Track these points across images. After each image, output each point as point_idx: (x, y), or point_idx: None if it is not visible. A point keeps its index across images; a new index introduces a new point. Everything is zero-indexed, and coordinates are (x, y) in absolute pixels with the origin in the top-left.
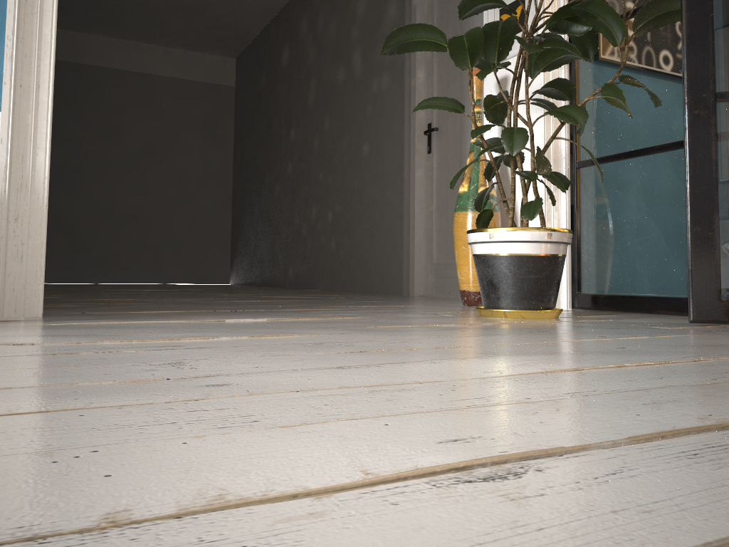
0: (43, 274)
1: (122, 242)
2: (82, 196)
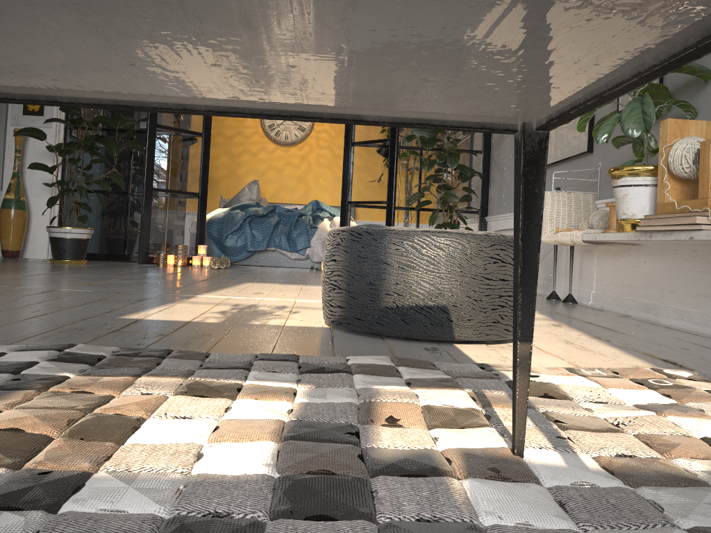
0: None
1: None
2: None
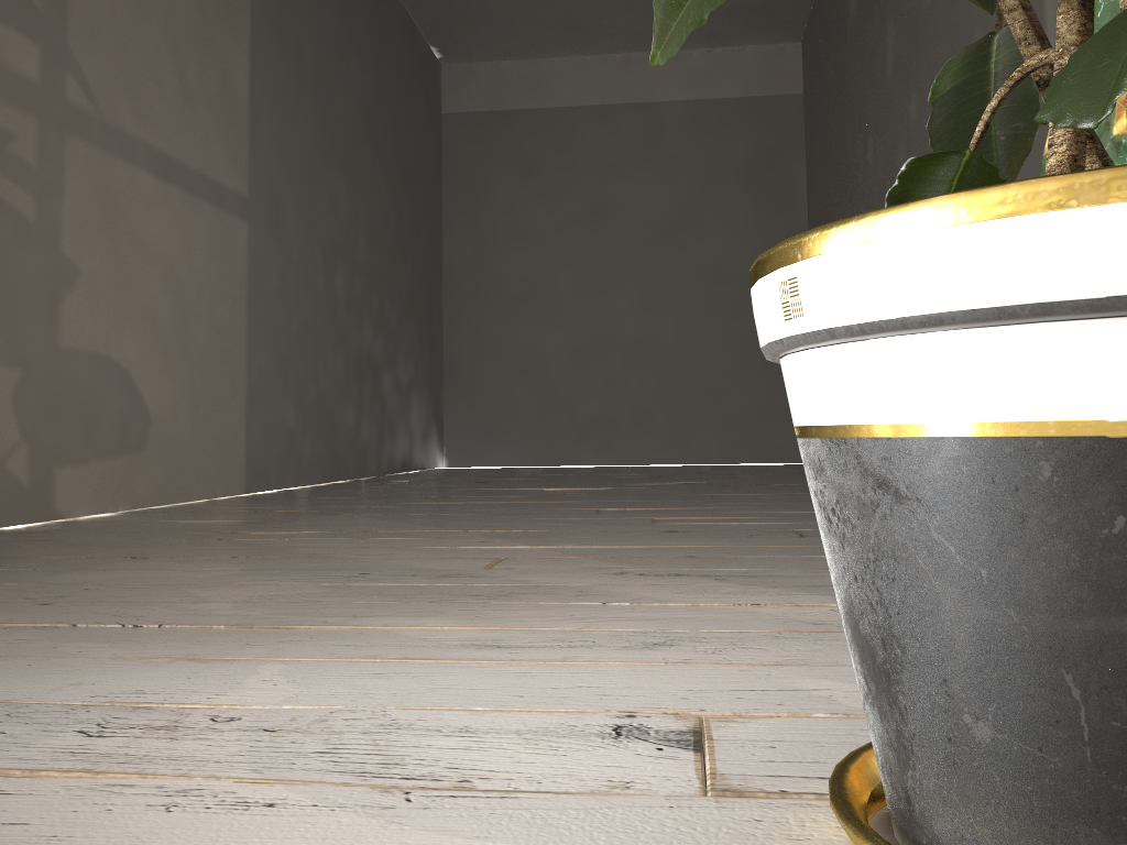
0: None
1: (623, 395)
2: (557, 322)
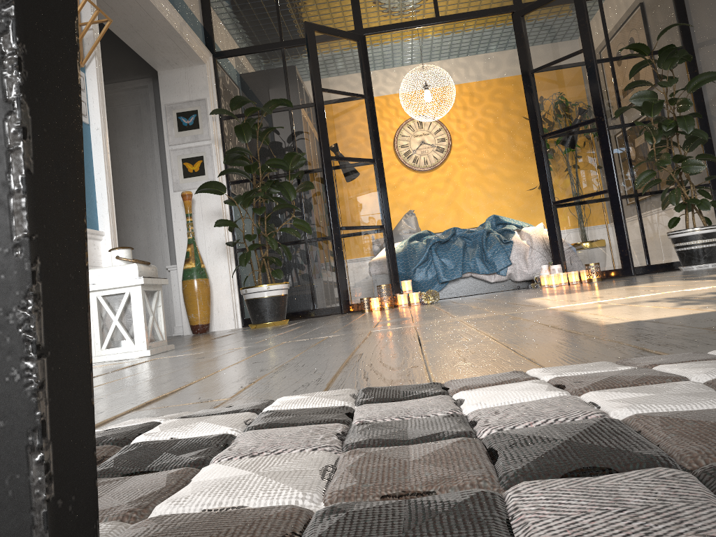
0: None
1: None
2: None
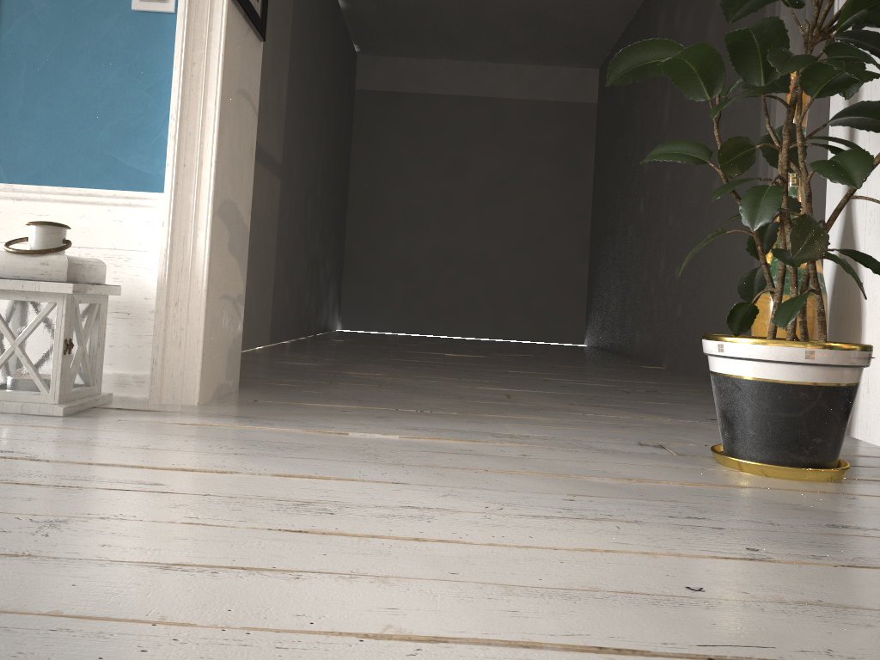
0: (199, 361)
1: (463, 291)
2: (423, 239)
